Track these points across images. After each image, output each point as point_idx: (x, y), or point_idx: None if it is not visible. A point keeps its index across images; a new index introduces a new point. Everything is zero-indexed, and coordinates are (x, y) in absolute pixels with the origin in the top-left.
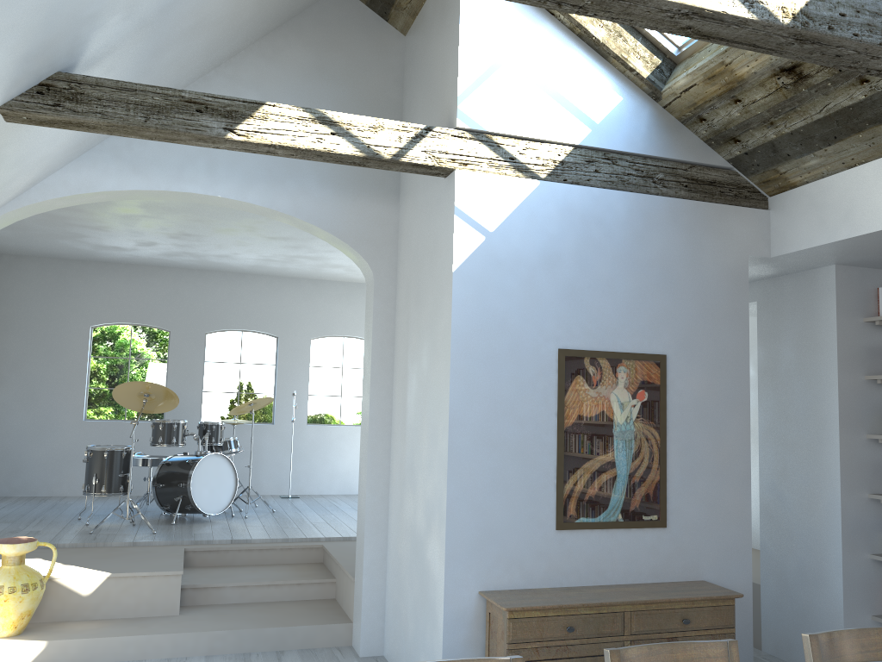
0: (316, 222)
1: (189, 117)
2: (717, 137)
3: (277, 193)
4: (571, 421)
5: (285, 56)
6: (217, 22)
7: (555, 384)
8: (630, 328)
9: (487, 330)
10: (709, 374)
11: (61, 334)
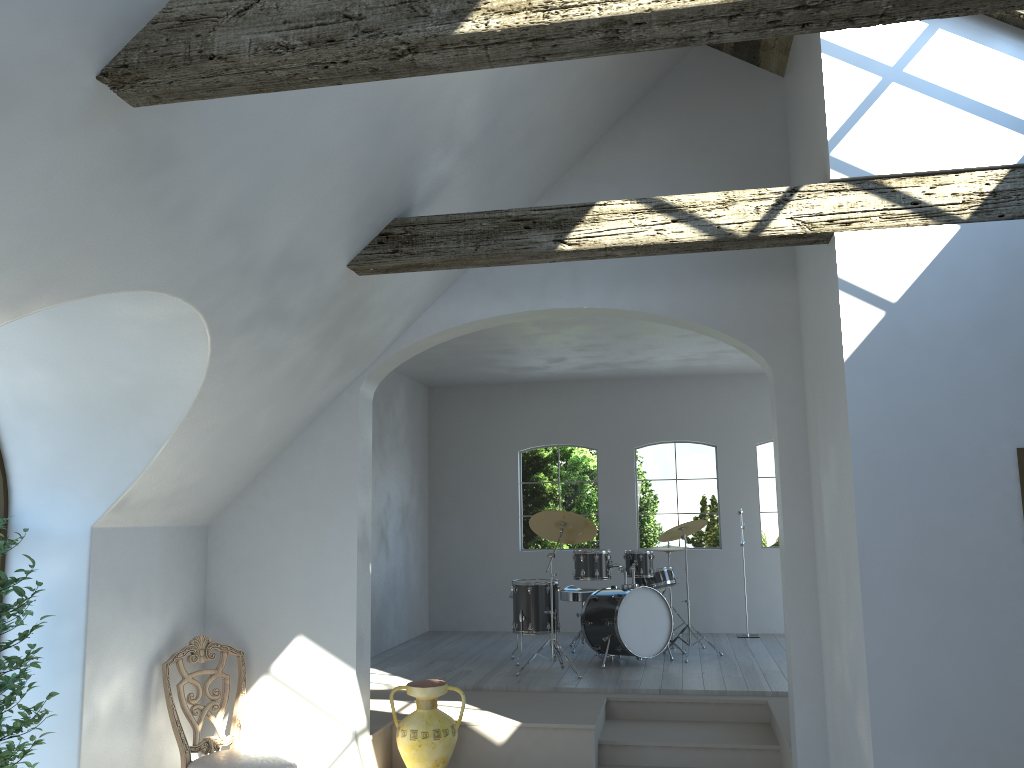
0: (695, 319)
1: (518, 236)
2: None
3: (647, 293)
4: None
5: (642, 138)
6: (552, 125)
7: (1016, 498)
8: None
9: (902, 432)
10: None
11: (491, 461)
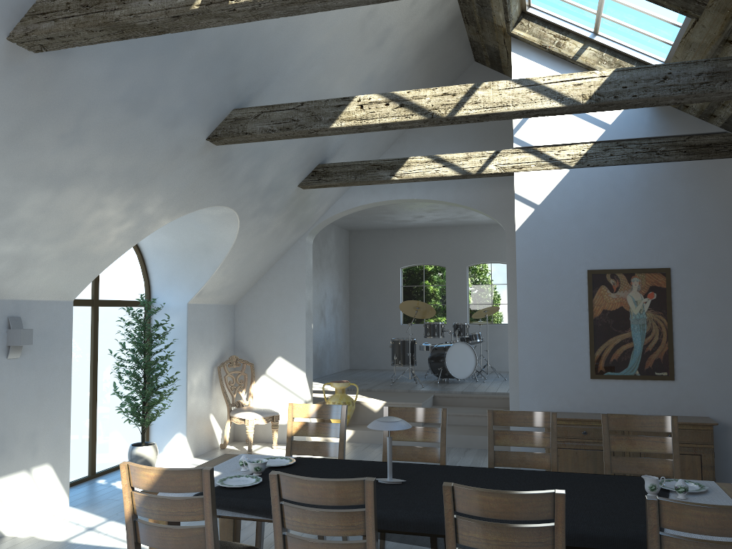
0: (468, 204)
1: (374, 173)
2: (703, 115)
3: (445, 191)
4: (598, 313)
5: None
6: None
7: (586, 292)
8: (641, 253)
9: (539, 263)
10: (708, 278)
11: (385, 274)
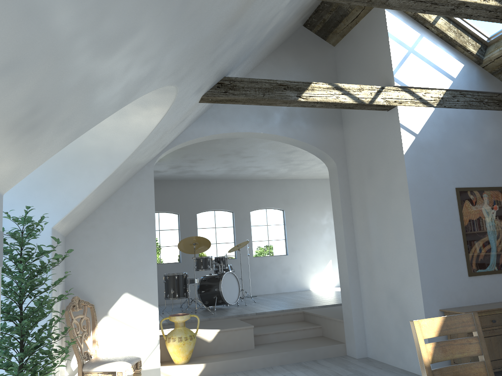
0: (306, 141)
1: (281, 92)
2: None
3: (287, 128)
4: (466, 222)
5: (282, 62)
6: (267, 48)
7: (456, 205)
8: (485, 175)
9: (423, 181)
10: None
11: None
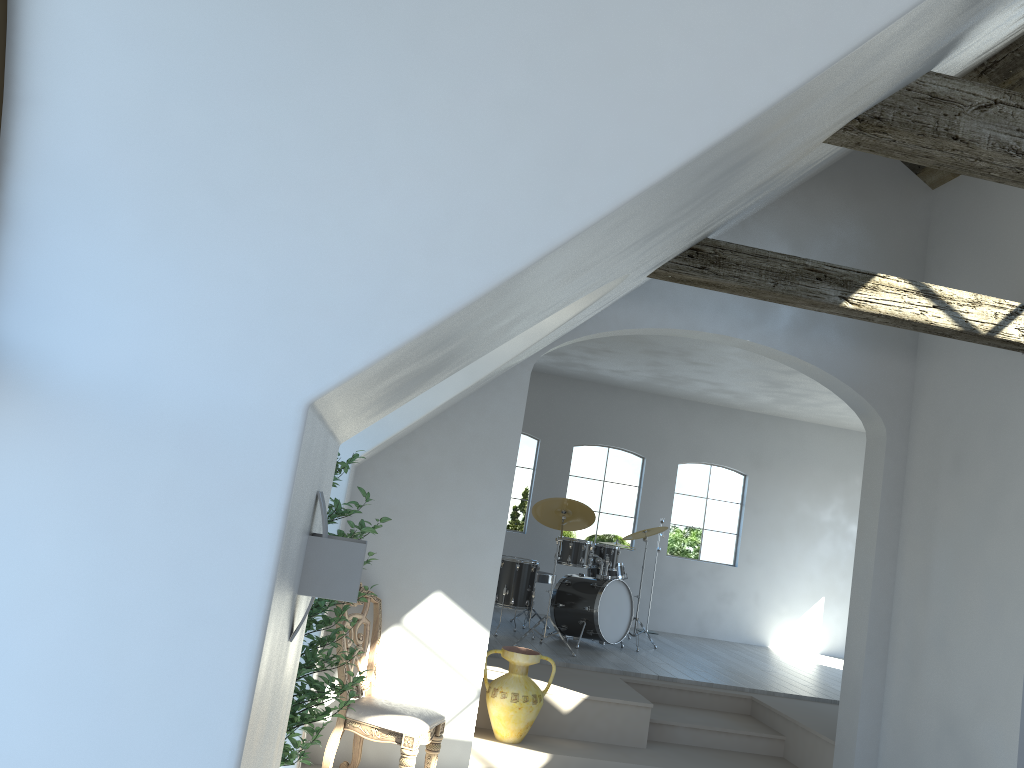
0: (835, 373)
1: (811, 284)
2: None
3: (801, 341)
4: None
5: (817, 205)
6: (797, 183)
7: None
8: None
9: None
10: None
11: None
